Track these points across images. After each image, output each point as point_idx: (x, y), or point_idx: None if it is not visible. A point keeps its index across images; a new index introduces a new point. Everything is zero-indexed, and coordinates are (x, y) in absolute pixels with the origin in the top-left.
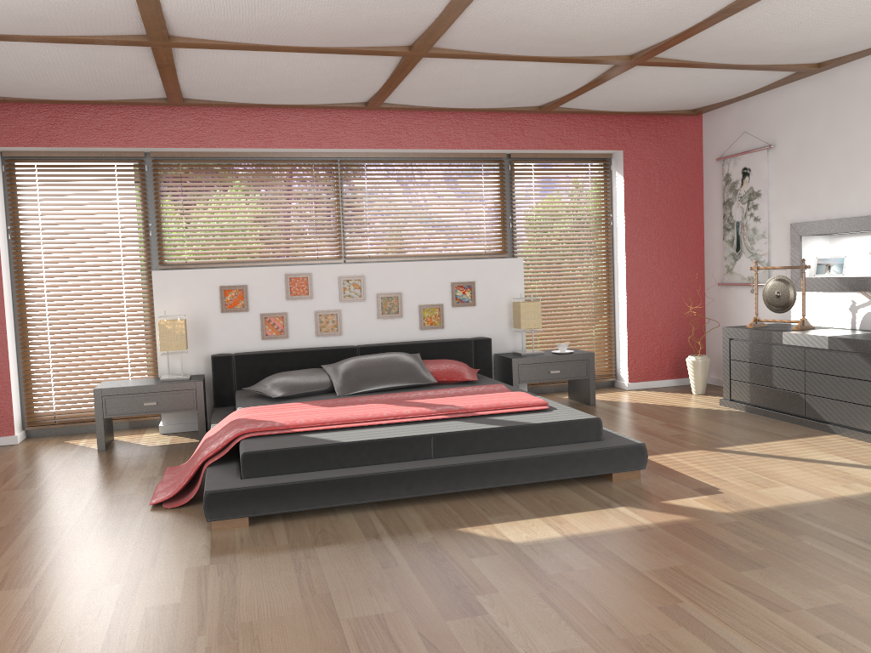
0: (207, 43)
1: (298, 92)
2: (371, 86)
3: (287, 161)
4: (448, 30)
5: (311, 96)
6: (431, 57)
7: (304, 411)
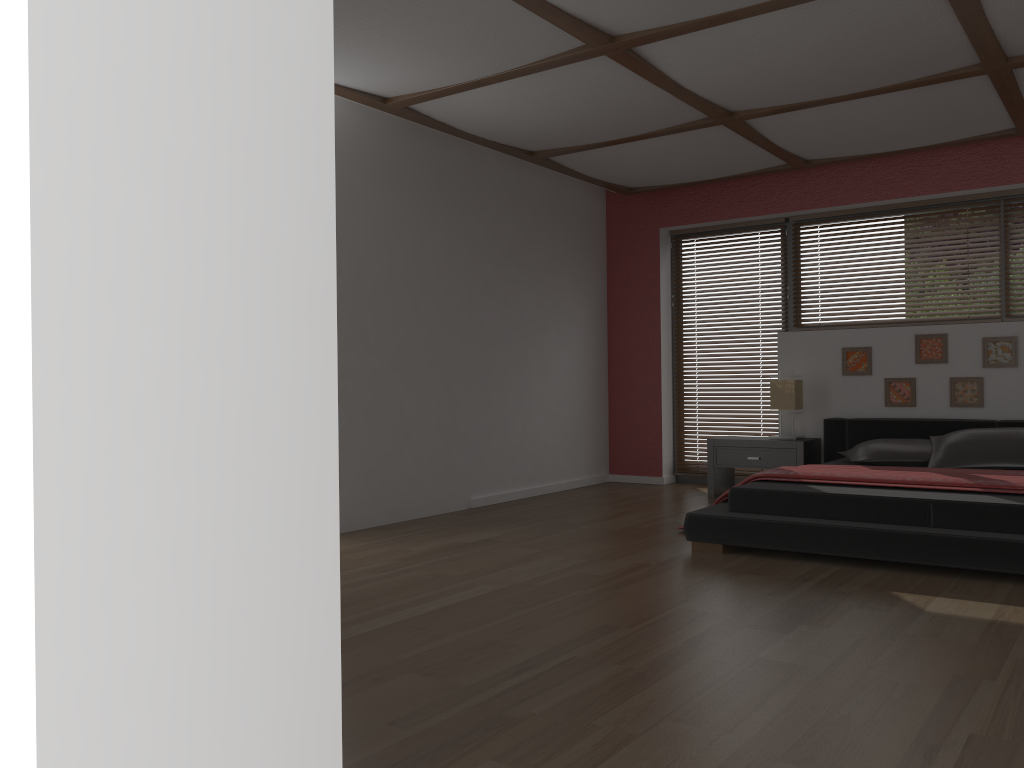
0: (763, 111)
1: (900, 134)
2: (988, 111)
3: (934, 208)
4: (1000, 37)
5: (925, 135)
6: (1020, 67)
7: (837, 469)
